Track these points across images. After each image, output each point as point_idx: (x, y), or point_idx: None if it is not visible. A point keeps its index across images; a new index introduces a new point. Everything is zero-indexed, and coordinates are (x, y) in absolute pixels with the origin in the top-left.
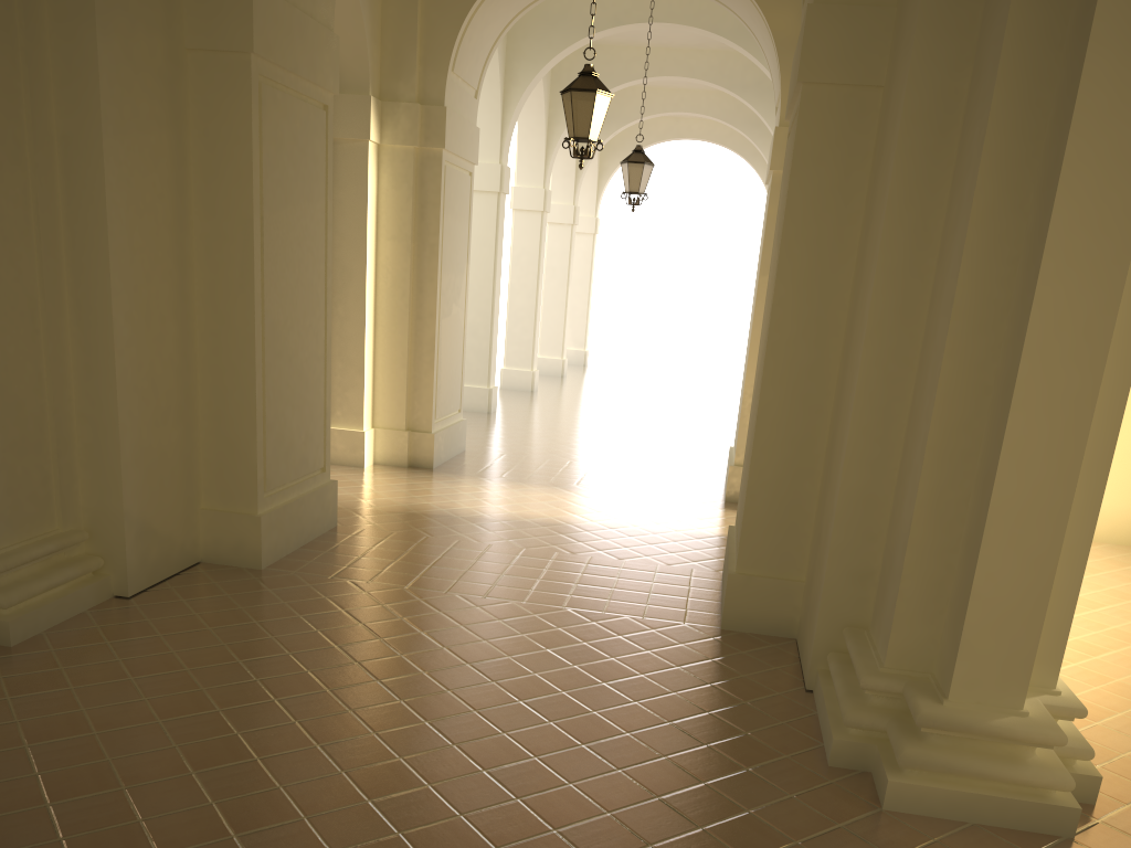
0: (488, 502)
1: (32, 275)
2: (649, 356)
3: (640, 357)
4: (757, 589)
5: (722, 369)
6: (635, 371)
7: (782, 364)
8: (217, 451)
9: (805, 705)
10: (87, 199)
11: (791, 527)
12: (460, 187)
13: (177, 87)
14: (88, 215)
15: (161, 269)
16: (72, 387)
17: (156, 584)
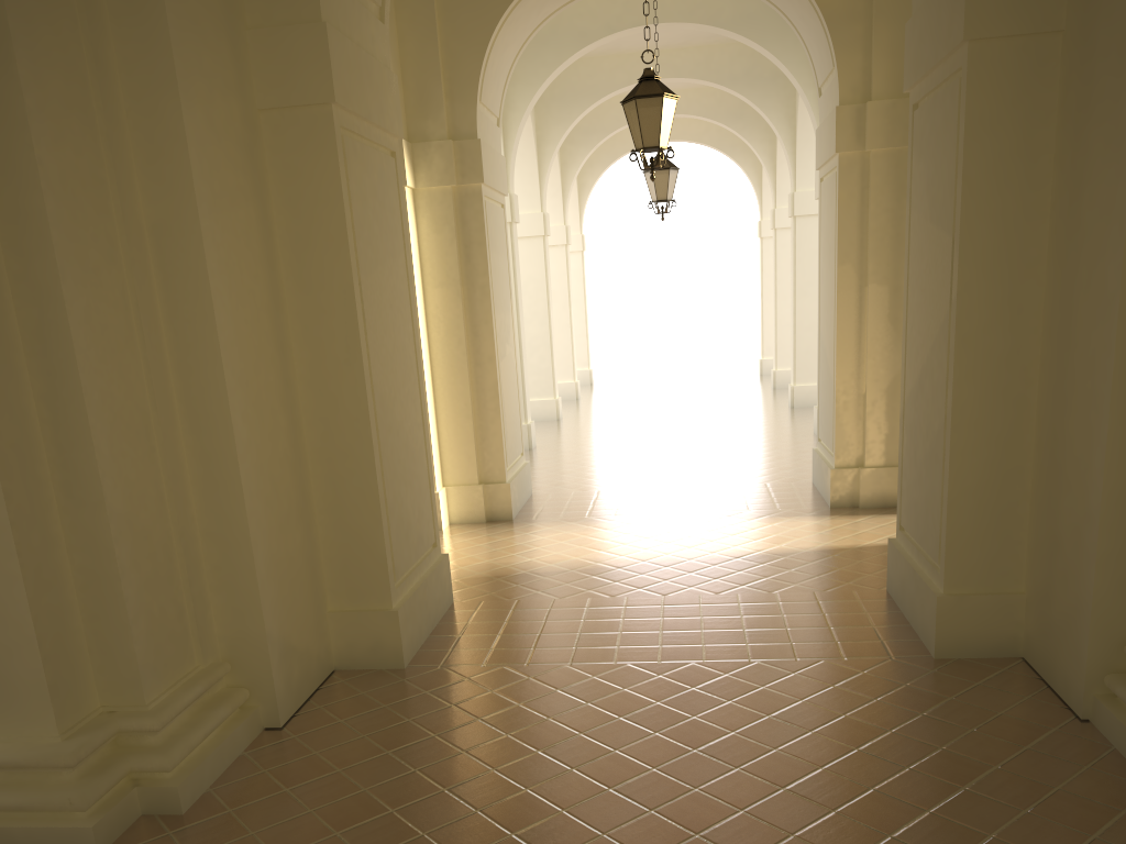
0: (593, 549)
1: (141, 386)
2: (647, 364)
3: (638, 367)
4: (971, 608)
5: (726, 366)
6: (644, 382)
7: (975, 357)
8: (339, 546)
9: (1094, 739)
10: (189, 291)
11: (1002, 535)
12: (497, 221)
13: (255, 153)
14: (192, 310)
15: (266, 357)
16: (193, 504)
17: (301, 706)
